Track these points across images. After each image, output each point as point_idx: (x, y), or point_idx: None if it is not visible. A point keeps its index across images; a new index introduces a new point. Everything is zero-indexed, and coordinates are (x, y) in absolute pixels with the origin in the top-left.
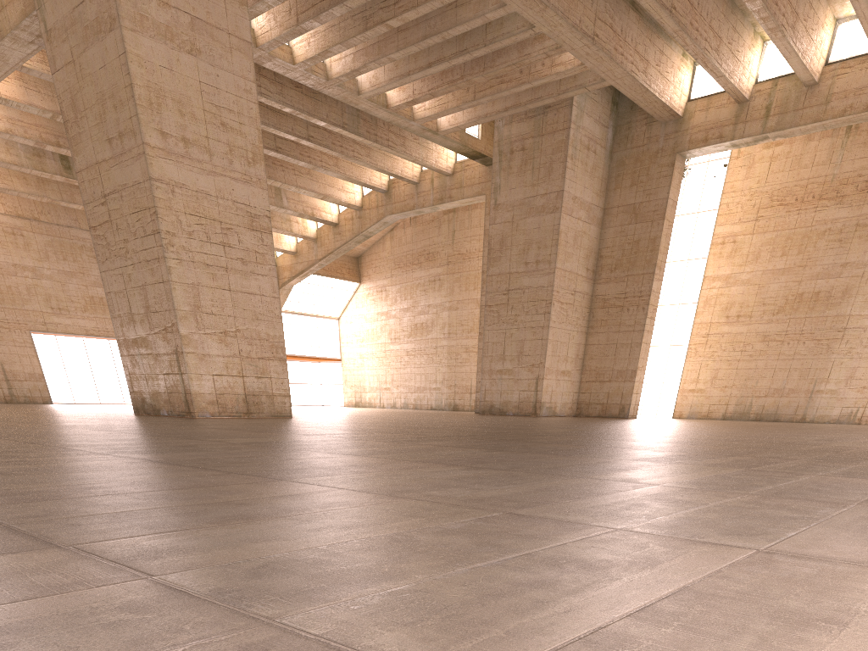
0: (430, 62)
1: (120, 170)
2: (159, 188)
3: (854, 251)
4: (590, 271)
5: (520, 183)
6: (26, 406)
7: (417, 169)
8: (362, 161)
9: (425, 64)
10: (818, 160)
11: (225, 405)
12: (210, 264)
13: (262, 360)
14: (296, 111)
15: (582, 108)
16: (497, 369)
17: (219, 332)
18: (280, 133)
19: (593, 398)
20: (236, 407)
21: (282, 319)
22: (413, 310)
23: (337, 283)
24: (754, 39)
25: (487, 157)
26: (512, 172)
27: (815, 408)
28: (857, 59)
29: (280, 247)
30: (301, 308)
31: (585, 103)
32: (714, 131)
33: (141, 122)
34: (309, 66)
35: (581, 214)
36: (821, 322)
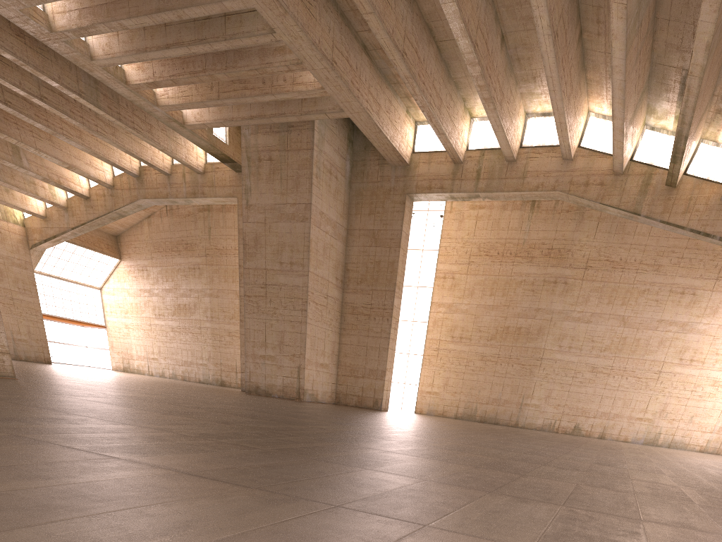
0: (168, 43)
1: None
2: None
3: (543, 300)
4: (339, 281)
5: (270, 190)
6: None
7: (168, 161)
8: (107, 138)
9: (162, 44)
10: (512, 226)
11: None
12: None
13: None
14: (19, 60)
15: (323, 135)
16: (261, 354)
17: None
18: (5, 83)
19: (350, 390)
20: None
21: (37, 280)
22: (175, 292)
23: (96, 256)
24: (465, 112)
25: (236, 163)
26: (261, 178)
27: (525, 417)
28: (544, 148)
29: (26, 208)
30: (58, 272)
31: (325, 132)
32: (436, 182)
33: None
34: (25, 7)
35: (329, 229)
36: (524, 351)
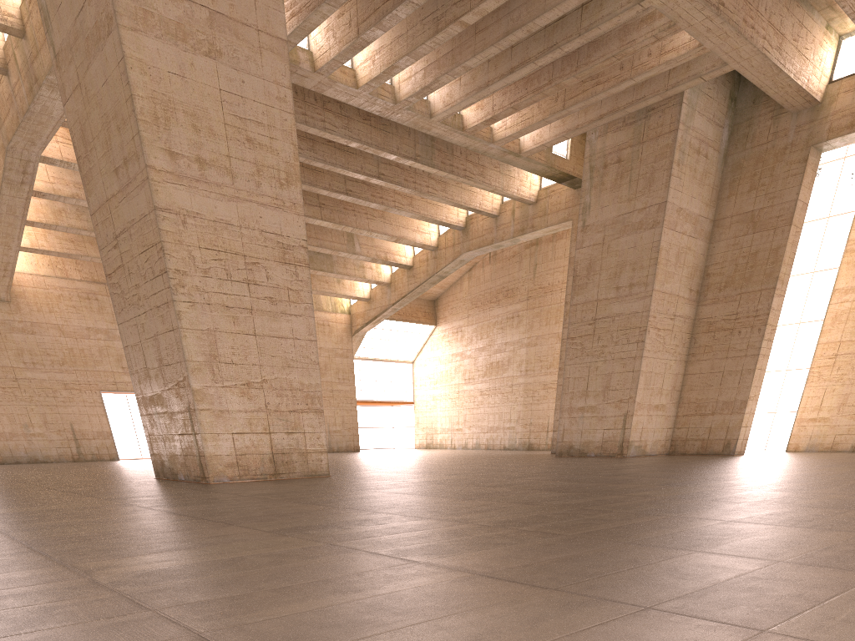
0: (512, 67)
1: (128, 204)
2: (167, 219)
3: None
4: (693, 292)
5: (614, 199)
6: (79, 466)
7: (497, 201)
8: (437, 196)
9: (506, 71)
10: None
11: (248, 467)
12: (231, 305)
13: (294, 413)
14: (363, 145)
15: (694, 105)
16: (579, 406)
17: (240, 384)
18: (348, 173)
19: (691, 434)
20: (260, 468)
21: (355, 366)
22: (489, 349)
23: (412, 327)
24: None
25: (576, 178)
26: (605, 188)
27: None
28: None
29: (353, 294)
30: (374, 353)
31: (697, 100)
32: None
33: (143, 141)
34: (374, 88)
35: (687, 228)
36: None
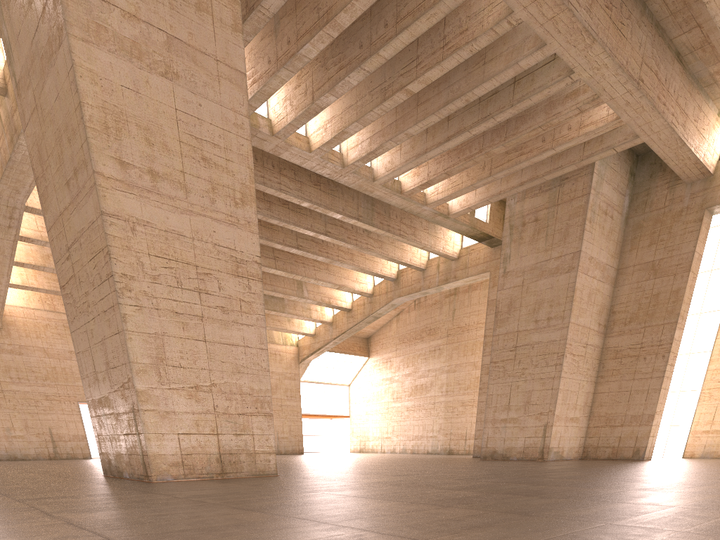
0: (448, 135)
1: (78, 214)
2: (114, 225)
3: None
4: (602, 326)
5: (532, 250)
6: (47, 463)
7: (424, 258)
8: (374, 252)
9: (443, 139)
10: None
11: (193, 466)
12: (180, 311)
13: (243, 416)
14: (313, 205)
15: (602, 175)
16: (502, 418)
17: (188, 387)
18: (299, 229)
19: (602, 442)
20: (207, 467)
21: (301, 387)
22: (414, 375)
23: (349, 358)
24: None
25: (494, 238)
26: (523, 242)
27: None
28: None
29: (301, 330)
30: (317, 378)
31: (605, 172)
32: None
33: (91, 147)
34: (325, 152)
35: (596, 273)
36: None
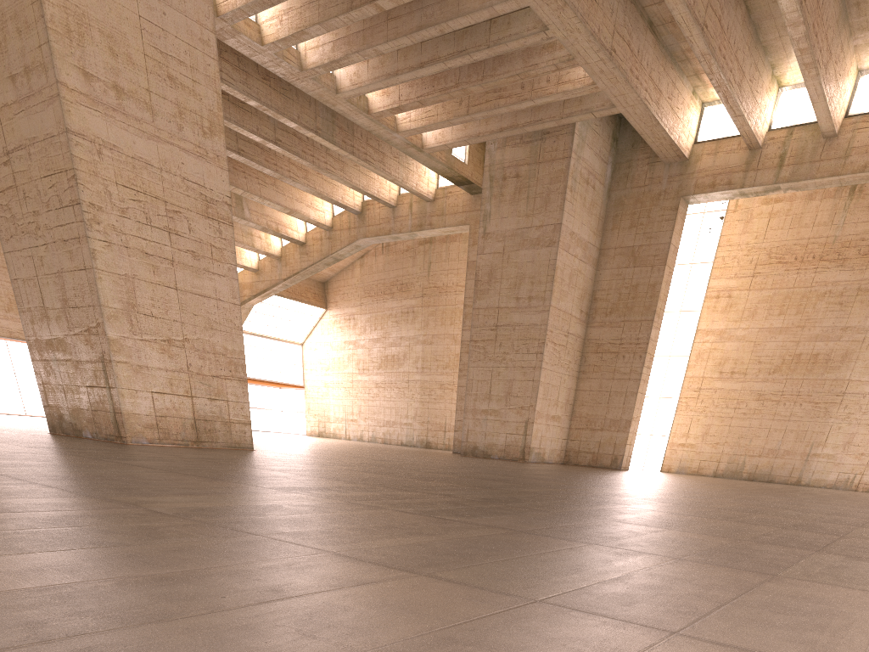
0: (422, 61)
1: (27, 119)
2: (80, 145)
3: (855, 315)
4: (583, 313)
5: (513, 212)
6: None
7: (394, 191)
8: (335, 175)
9: (416, 64)
10: (819, 220)
11: (168, 430)
12: (150, 253)
13: (217, 379)
14: (262, 106)
15: (584, 137)
16: (482, 408)
17: (161, 340)
18: (243, 131)
19: (583, 447)
20: (182, 433)
21: None
22: (383, 341)
23: (302, 307)
24: (772, 82)
25: (474, 184)
26: (504, 200)
27: (811, 471)
28: None
29: (240, 262)
30: (261, 329)
31: (586, 133)
32: (722, 177)
33: (54, 53)
34: (281, 49)
35: (578, 252)
36: (819, 385)
